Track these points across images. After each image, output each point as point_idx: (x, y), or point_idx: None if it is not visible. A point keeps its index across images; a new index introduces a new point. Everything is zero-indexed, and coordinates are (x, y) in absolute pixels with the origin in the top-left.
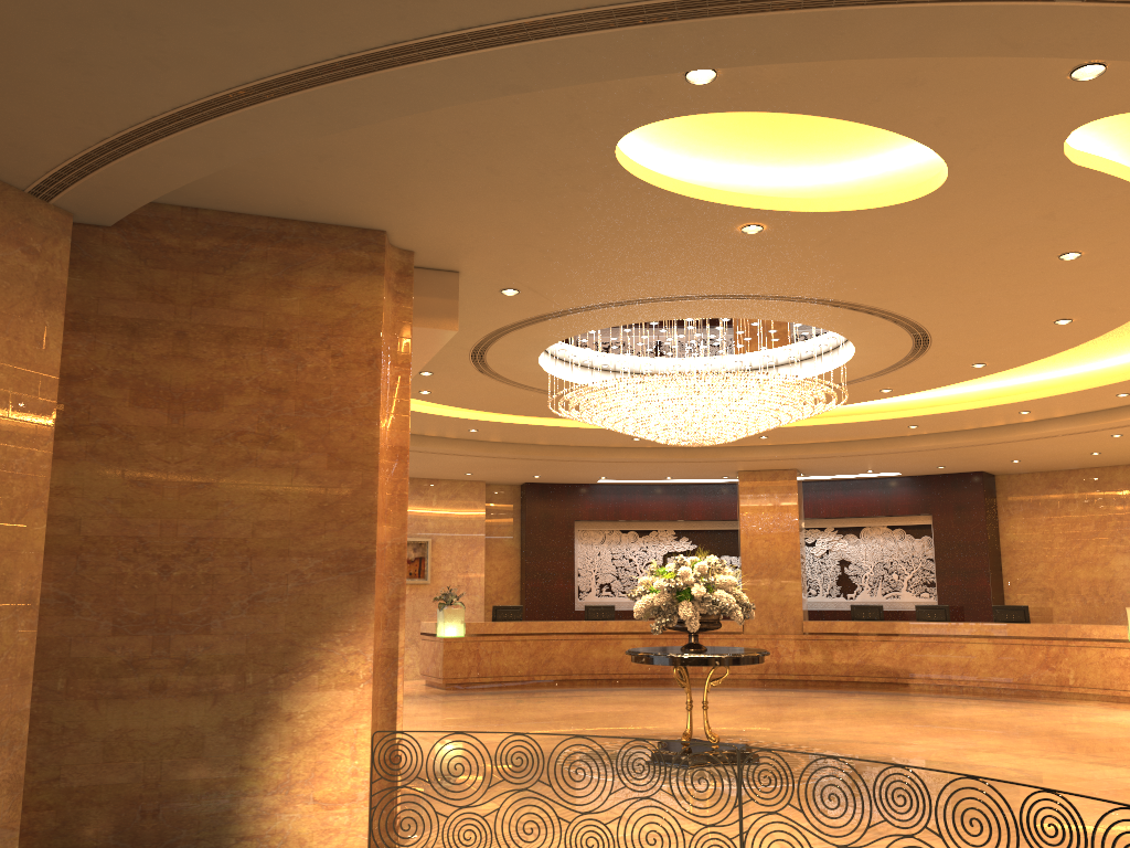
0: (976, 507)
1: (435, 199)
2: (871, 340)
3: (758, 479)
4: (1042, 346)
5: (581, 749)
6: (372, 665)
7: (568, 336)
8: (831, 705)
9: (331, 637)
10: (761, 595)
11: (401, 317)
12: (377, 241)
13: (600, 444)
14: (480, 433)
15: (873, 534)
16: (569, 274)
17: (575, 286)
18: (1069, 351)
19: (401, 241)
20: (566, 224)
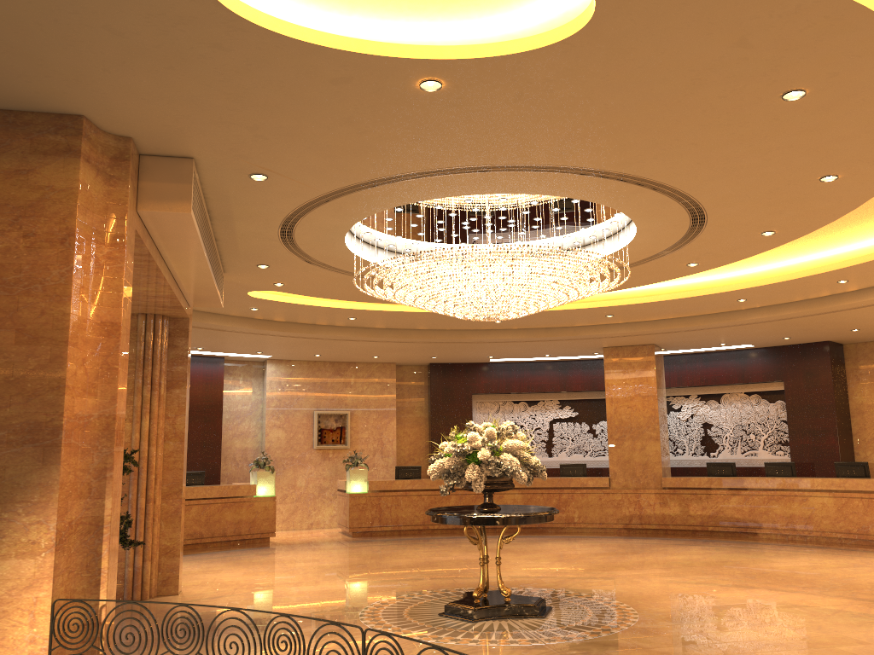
0: (823, 373)
1: (92, 73)
2: (643, 211)
3: (621, 354)
4: (822, 208)
5: (398, 598)
6: (55, 534)
7: (354, 222)
8: (671, 553)
9: (13, 507)
10: (625, 455)
11: (115, 199)
12: (74, 125)
13: (471, 327)
14: (360, 321)
15: (732, 400)
16: (297, 153)
17: (314, 167)
18: (871, 218)
19: (108, 126)
20: (243, 94)
